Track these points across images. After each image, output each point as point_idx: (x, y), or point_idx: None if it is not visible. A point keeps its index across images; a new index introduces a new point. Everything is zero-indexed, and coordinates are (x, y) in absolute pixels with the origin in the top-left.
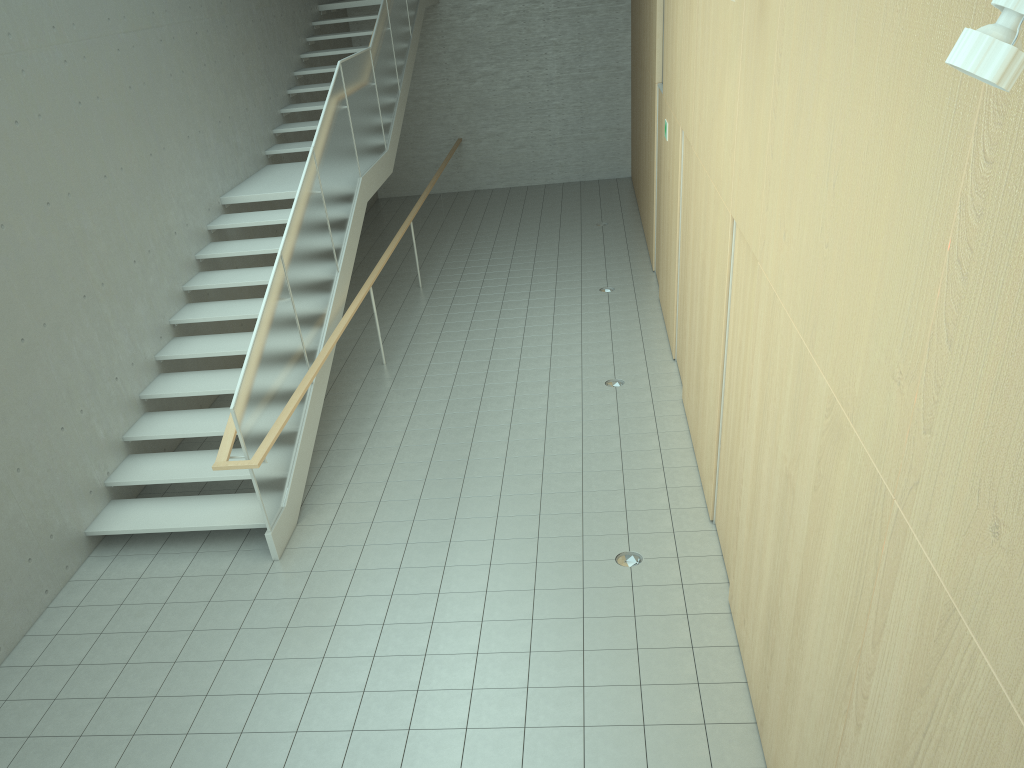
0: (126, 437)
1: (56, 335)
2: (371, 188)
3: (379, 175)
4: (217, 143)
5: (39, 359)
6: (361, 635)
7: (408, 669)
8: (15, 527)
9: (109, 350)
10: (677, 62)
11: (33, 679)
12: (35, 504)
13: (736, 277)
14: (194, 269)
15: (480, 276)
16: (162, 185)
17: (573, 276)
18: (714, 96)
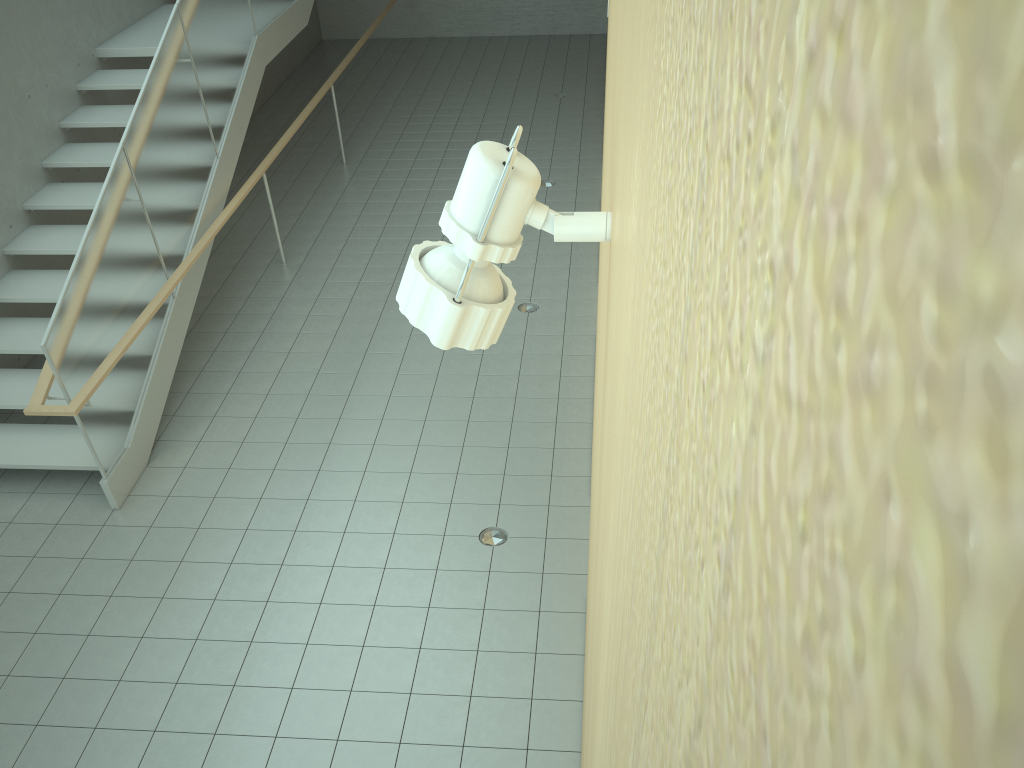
0: None
1: None
2: (272, 48)
3: (286, 30)
4: None
5: None
6: (188, 612)
7: (229, 658)
8: None
9: None
10: None
11: None
12: None
13: None
14: (58, 140)
15: (413, 154)
16: (8, 37)
17: None
18: None
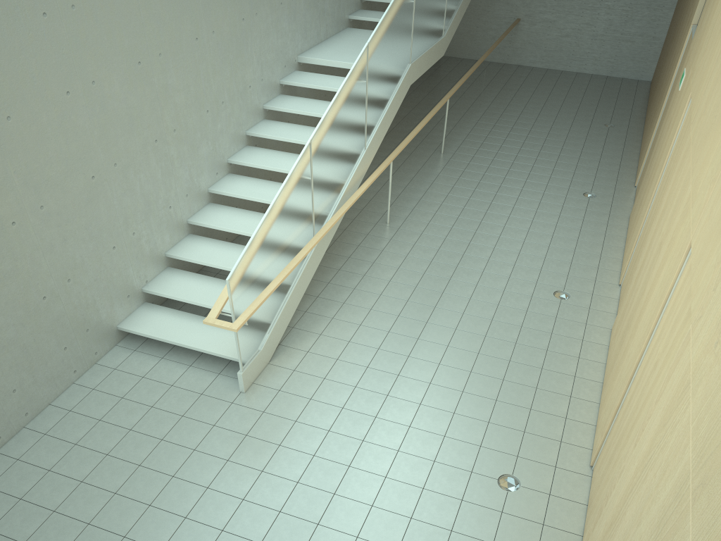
0: (167, 254)
1: (124, 173)
2: (418, 72)
3: (429, 60)
4: (306, 9)
5: (105, 192)
6: (277, 487)
7: (300, 534)
8: (57, 324)
9: (168, 184)
10: (709, 28)
11: (41, 447)
12: (78, 306)
13: (675, 298)
14: (259, 117)
15: (492, 154)
16: (247, 46)
17: (566, 174)
18: (720, 105)
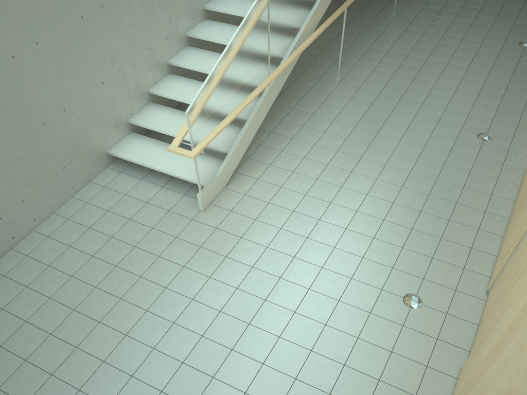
0: (149, 91)
1: (109, 14)
2: None
3: None
4: None
5: (93, 32)
6: (220, 291)
7: (234, 330)
8: (56, 147)
9: (150, 27)
10: None
11: (44, 246)
12: (73, 133)
13: None
14: None
15: (440, 5)
16: None
17: (506, 24)
18: None
